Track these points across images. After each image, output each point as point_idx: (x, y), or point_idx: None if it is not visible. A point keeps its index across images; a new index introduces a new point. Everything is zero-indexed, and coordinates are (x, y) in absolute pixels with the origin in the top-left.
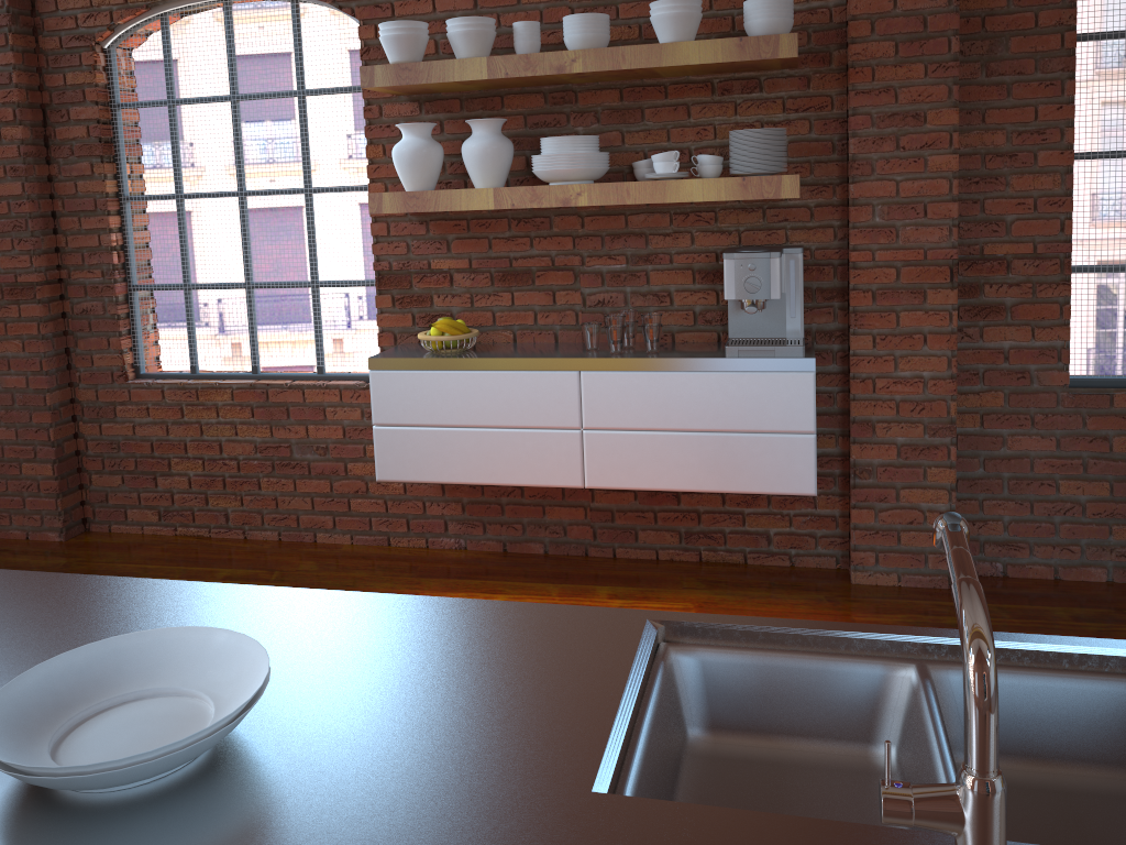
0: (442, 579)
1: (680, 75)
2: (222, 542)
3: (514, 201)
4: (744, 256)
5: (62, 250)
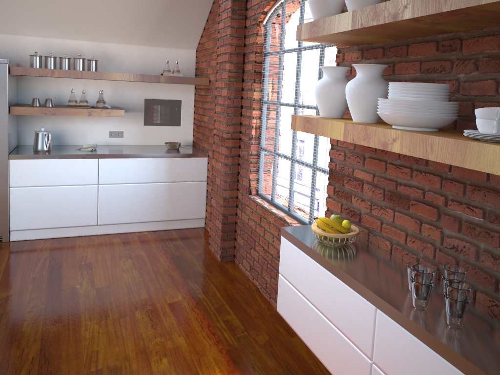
0: None
1: None
2: (258, 298)
3: (353, 137)
4: None
5: (242, 124)
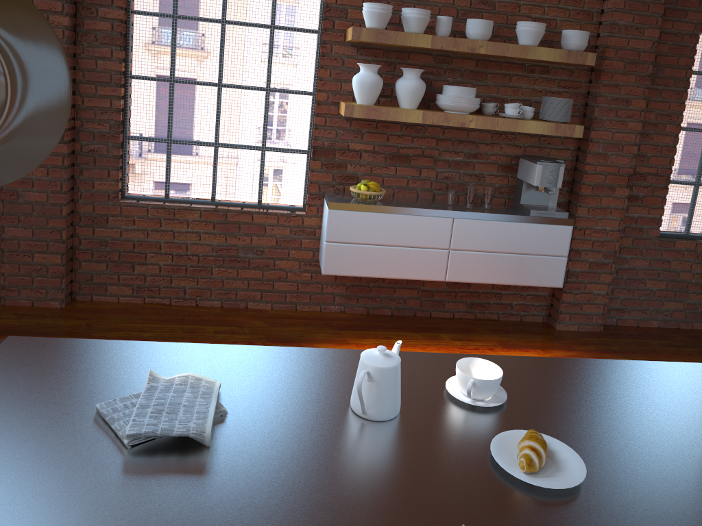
0: (351, 331)
1: (512, 59)
2: (184, 308)
3: (433, 120)
4: (549, 164)
5: (77, 106)
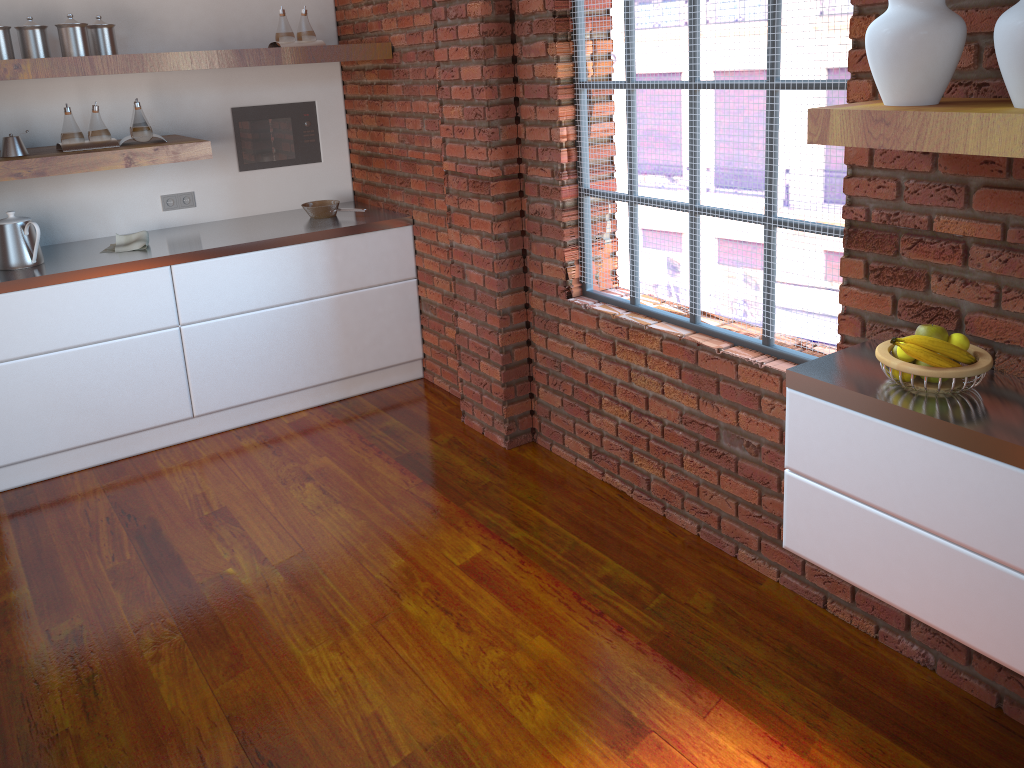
0: (865, 726)
1: None
2: (637, 513)
3: None
4: None
5: (522, 141)
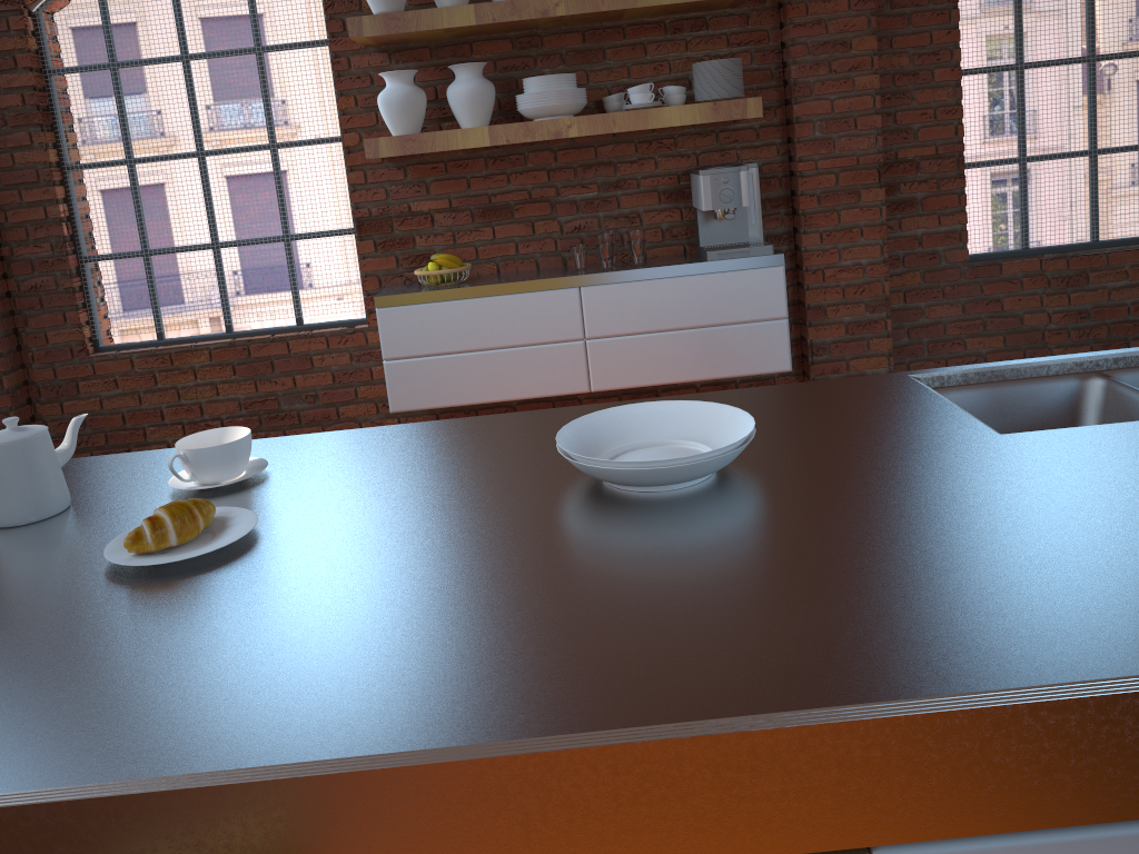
0: None
1: (637, 17)
2: None
3: (508, 137)
4: (718, 172)
5: None
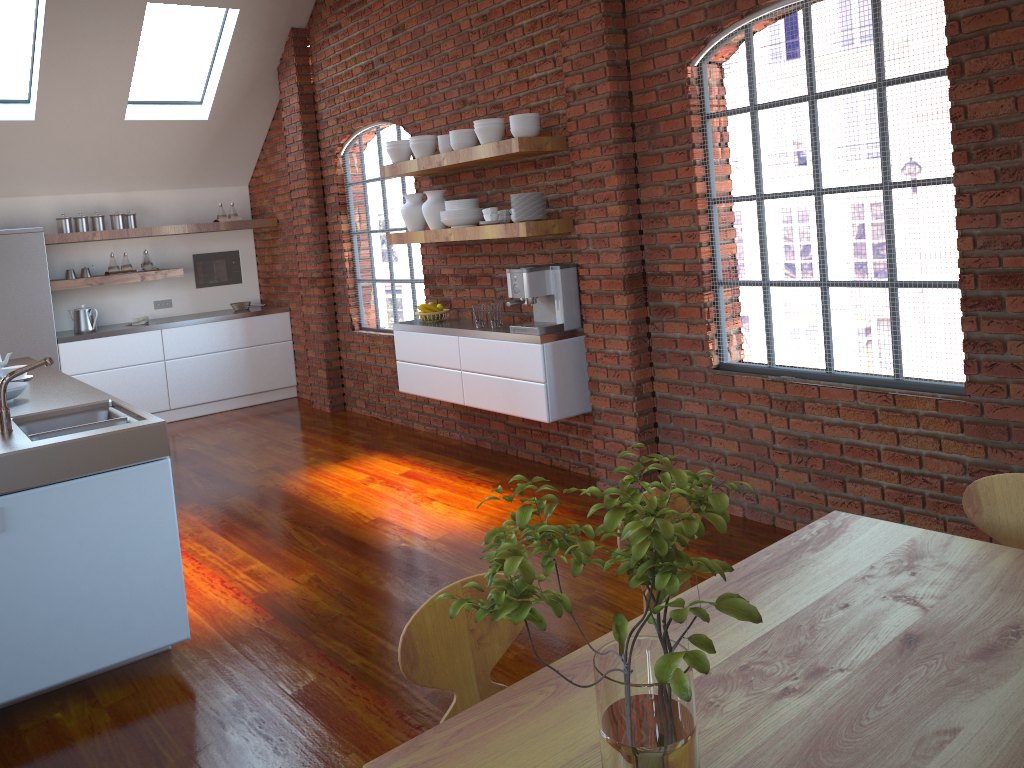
0: (426, 451)
1: (517, 158)
2: (380, 422)
3: (430, 238)
4: (512, 271)
5: (332, 260)
